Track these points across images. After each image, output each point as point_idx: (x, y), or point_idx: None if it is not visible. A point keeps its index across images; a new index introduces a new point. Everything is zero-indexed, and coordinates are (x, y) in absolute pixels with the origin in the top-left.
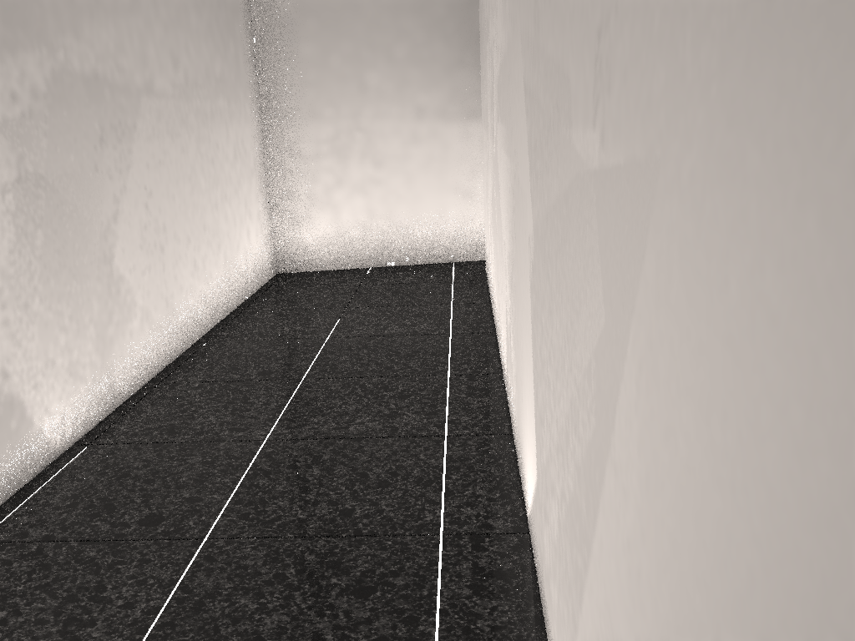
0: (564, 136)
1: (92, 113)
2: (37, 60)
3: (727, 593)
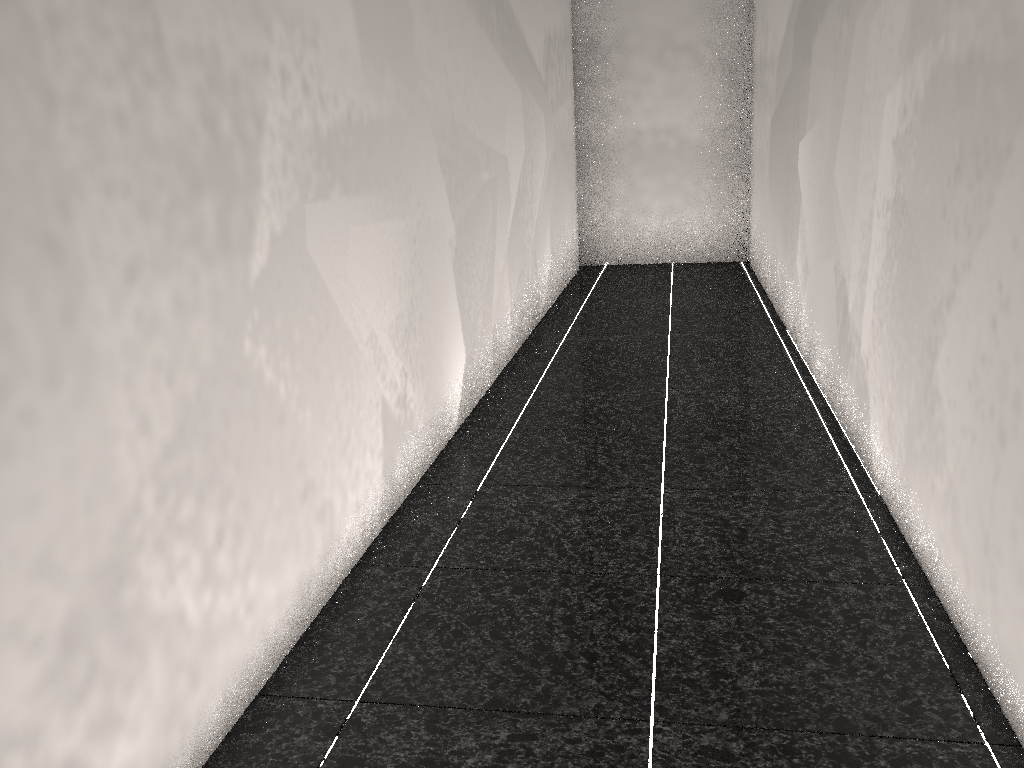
0: (477, 176)
1: (955, 126)
2: (924, 60)
3: (507, 216)
